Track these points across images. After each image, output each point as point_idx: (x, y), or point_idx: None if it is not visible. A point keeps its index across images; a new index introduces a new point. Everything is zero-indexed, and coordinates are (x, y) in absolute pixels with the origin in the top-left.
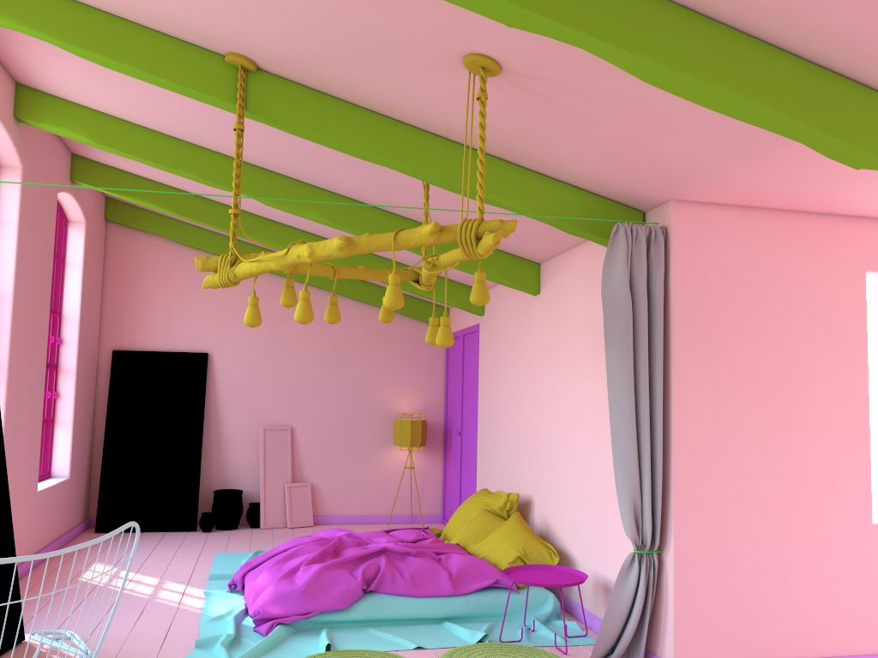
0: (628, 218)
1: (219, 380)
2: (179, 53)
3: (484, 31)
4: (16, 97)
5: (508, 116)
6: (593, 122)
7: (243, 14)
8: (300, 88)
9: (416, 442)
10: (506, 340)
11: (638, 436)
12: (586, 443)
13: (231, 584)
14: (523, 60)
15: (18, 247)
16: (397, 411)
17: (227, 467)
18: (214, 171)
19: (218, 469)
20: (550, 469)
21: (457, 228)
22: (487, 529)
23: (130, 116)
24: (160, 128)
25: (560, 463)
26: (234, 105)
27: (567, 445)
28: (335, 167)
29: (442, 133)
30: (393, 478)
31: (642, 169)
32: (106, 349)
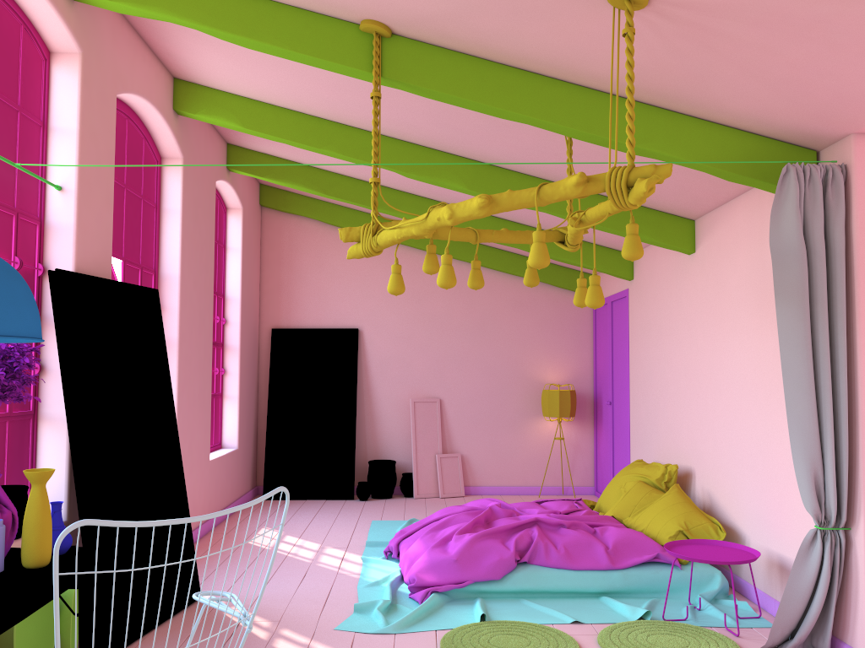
0: (799, 158)
1: (369, 355)
2: (316, 26)
3: None
4: (174, 91)
5: (658, 54)
6: (758, 49)
7: None
8: (435, 49)
9: (565, 413)
10: (658, 304)
11: (817, 400)
12: (753, 410)
13: (386, 551)
14: None
15: (182, 232)
16: (544, 382)
17: (380, 438)
18: (356, 147)
19: (371, 440)
20: (712, 438)
21: (605, 177)
22: (644, 502)
23: (276, 99)
24: (304, 109)
25: (723, 433)
26: (370, 73)
27: (731, 412)
28: (473, 132)
29: (585, 82)
30: (543, 449)
31: (816, 99)
32: (266, 327)
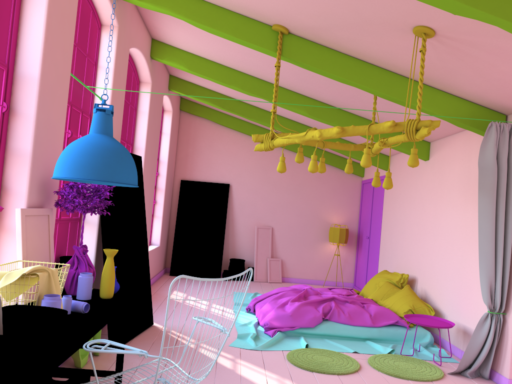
0: (496, 118)
1: (234, 199)
2: (248, 25)
3: (430, 13)
4: (151, 46)
5: (432, 60)
6: (486, 63)
7: (289, 5)
8: (310, 43)
9: (342, 241)
10: (403, 186)
11: (495, 246)
12: (456, 248)
13: (247, 308)
14: (450, 29)
15: (148, 124)
16: (331, 222)
17: (237, 246)
18: (249, 86)
19: (232, 247)
20: (429, 261)
21: (405, 124)
22: (389, 293)
23: (208, 56)
24: (223, 63)
25: (437, 259)
26: (275, 53)
27: (442, 248)
28: (318, 85)
29: (388, 68)
30: (327, 260)
31: (511, 90)
32: (177, 179)
